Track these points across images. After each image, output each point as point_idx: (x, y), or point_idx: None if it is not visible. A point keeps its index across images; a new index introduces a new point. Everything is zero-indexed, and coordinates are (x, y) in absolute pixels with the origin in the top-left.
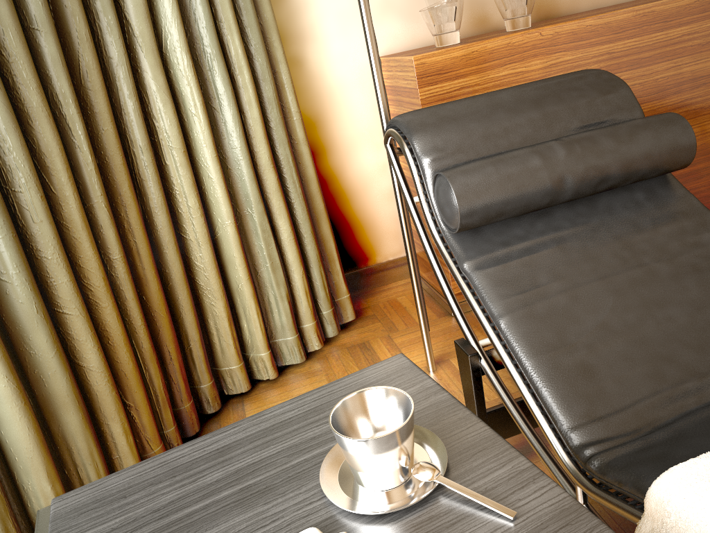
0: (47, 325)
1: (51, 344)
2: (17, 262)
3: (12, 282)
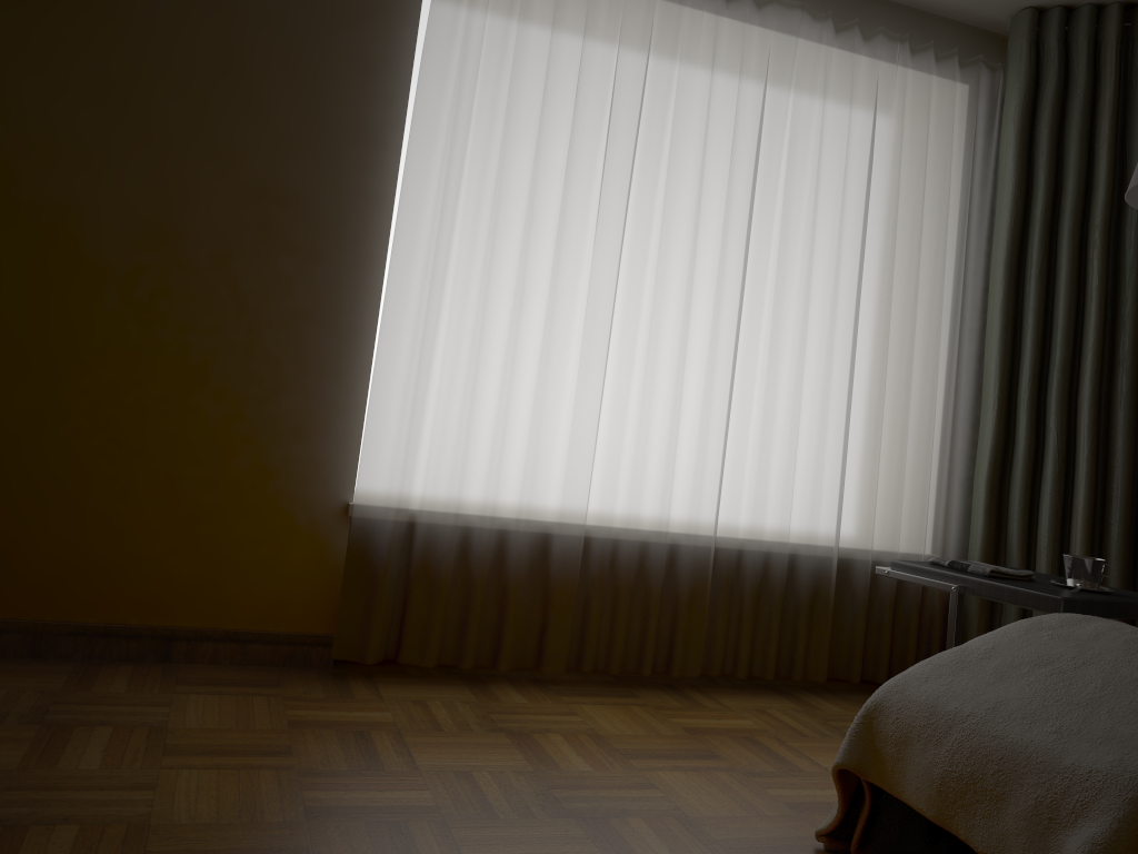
0: (1121, 560)
1: (1118, 572)
2: (1120, 514)
3: (1113, 524)
